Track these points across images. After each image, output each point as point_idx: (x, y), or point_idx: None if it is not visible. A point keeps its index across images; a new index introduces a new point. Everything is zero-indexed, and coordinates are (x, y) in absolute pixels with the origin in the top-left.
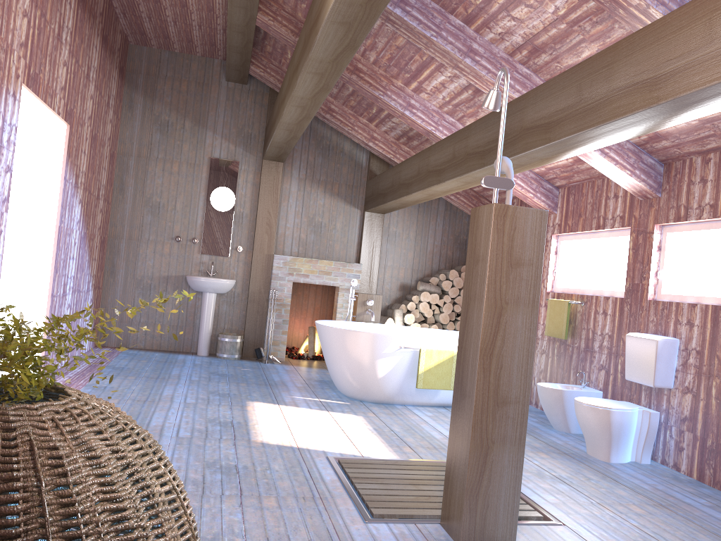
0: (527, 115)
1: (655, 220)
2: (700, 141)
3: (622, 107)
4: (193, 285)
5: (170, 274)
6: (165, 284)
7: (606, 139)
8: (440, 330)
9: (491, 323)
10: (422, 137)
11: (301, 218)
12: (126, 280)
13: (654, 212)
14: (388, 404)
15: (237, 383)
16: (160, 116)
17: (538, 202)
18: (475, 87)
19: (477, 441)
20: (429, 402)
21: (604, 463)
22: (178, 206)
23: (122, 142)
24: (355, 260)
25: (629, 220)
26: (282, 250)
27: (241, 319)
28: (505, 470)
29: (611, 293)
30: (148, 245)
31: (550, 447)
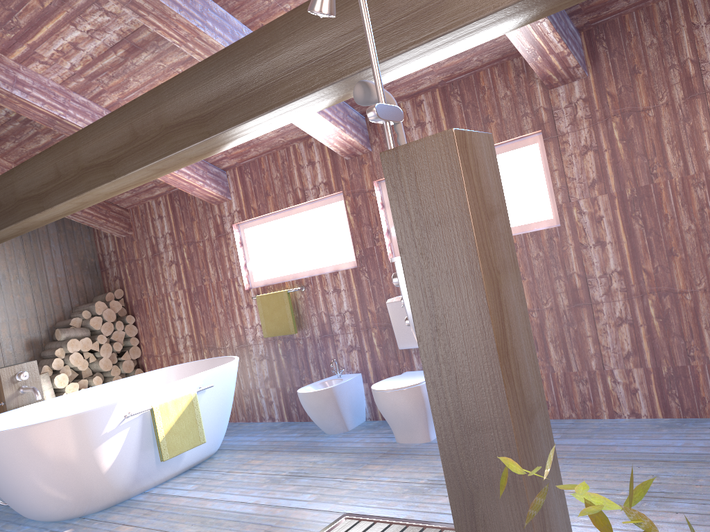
0: (281, 52)
1: (372, 176)
2: (414, 83)
3: (473, 6)
4: None
5: None
6: None
7: (419, 62)
8: (131, 378)
9: (496, 307)
10: (24, 135)
11: None
12: None
13: (368, 168)
14: (124, 502)
15: None
16: None
17: (209, 190)
18: (131, 44)
19: (530, 485)
20: (175, 472)
21: (428, 444)
22: None
23: None
24: None
25: (338, 185)
26: None
27: None
28: (556, 505)
29: (335, 267)
30: None
31: (364, 455)
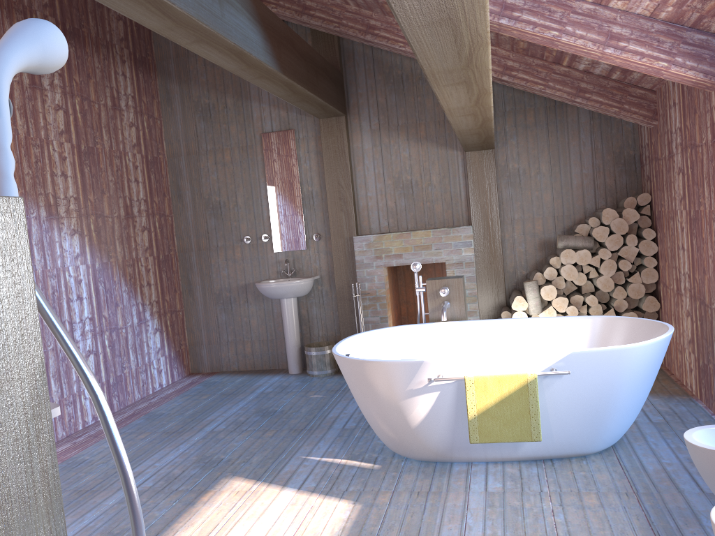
0: None
1: None
2: None
3: None
4: (263, 293)
5: (247, 282)
6: (244, 294)
7: None
8: (560, 319)
9: None
10: None
11: (384, 180)
12: (205, 296)
13: None
14: (444, 463)
15: (265, 431)
16: (200, 101)
17: (681, 73)
18: None
19: None
20: (510, 457)
21: None
22: (239, 200)
23: (168, 143)
24: (466, 222)
25: None
26: (368, 227)
27: (336, 322)
28: None
29: None
30: (219, 253)
31: None
